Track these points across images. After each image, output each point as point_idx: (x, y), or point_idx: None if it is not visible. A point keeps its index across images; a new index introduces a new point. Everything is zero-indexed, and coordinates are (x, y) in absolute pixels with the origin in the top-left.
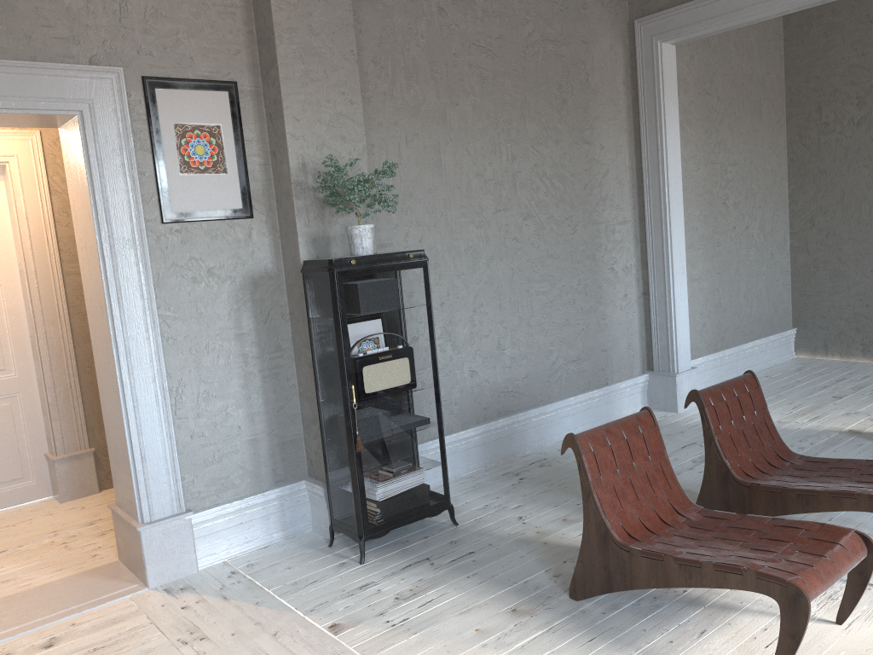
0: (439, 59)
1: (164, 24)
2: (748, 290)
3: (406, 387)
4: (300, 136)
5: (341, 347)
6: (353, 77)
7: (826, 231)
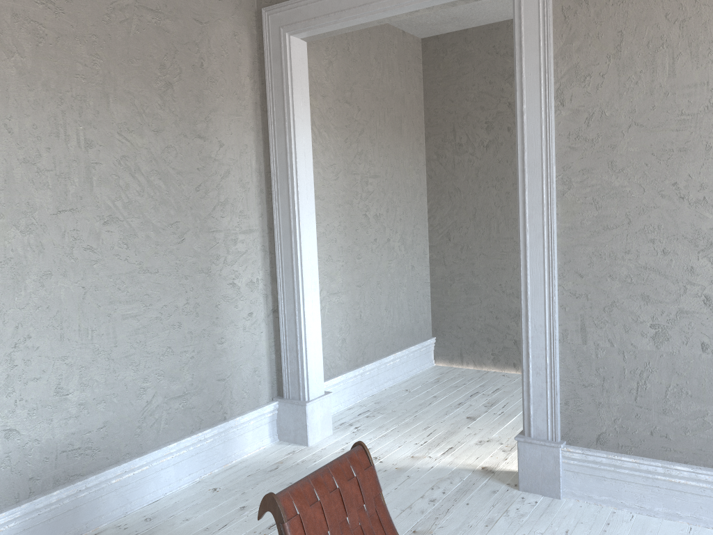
0: None
1: None
2: (390, 302)
3: None
4: None
5: None
6: None
7: (461, 246)
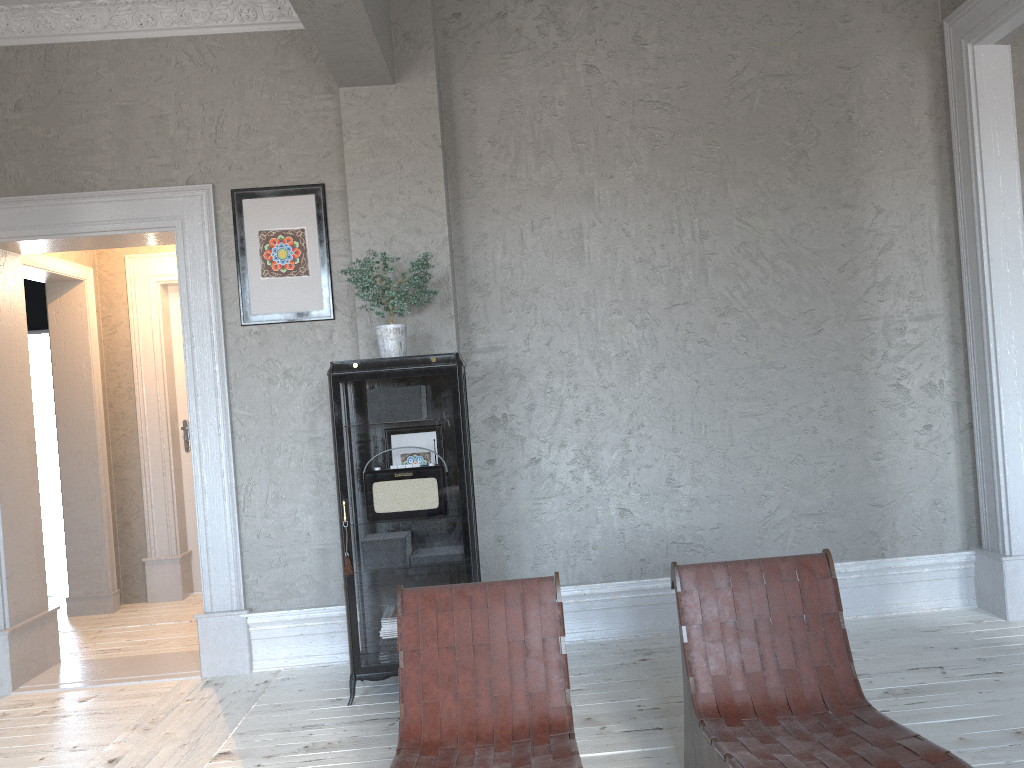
0: (585, 126)
1: (256, 138)
2: None
3: (419, 512)
4: (366, 232)
5: (336, 457)
6: (434, 163)
7: None
